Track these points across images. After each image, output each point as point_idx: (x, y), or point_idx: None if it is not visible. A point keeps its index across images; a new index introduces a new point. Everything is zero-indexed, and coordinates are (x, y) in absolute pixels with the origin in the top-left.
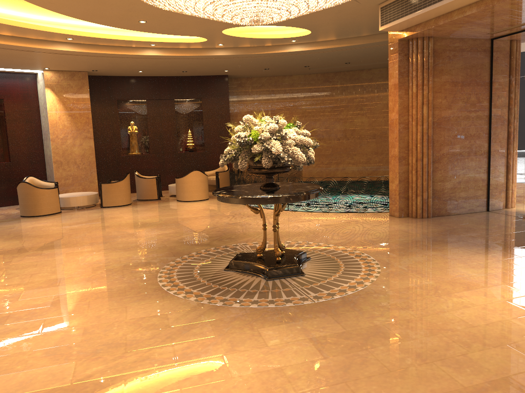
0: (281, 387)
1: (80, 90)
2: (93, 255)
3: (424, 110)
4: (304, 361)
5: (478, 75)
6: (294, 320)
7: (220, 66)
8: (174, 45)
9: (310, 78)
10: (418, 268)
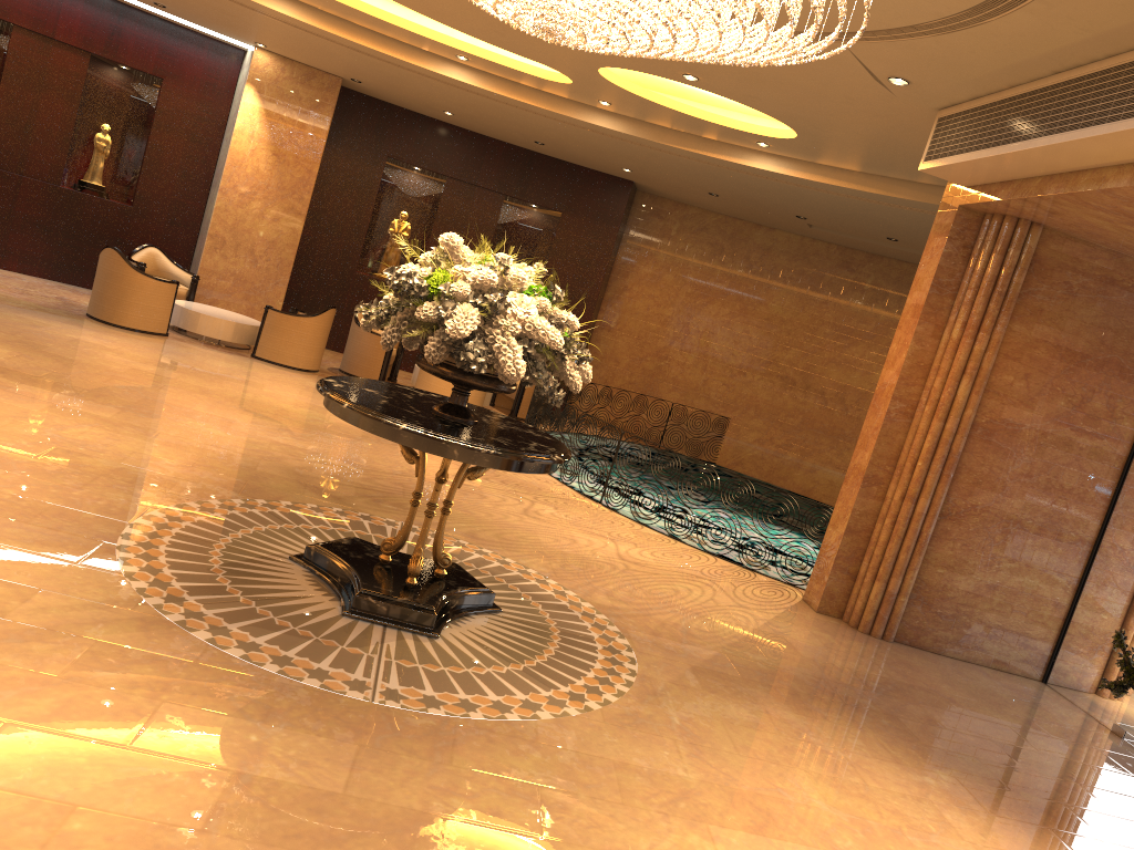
0: (5, 849)
1: (314, 111)
2: (95, 427)
3: (962, 387)
4: (148, 815)
5: (1130, 354)
6: (269, 718)
7: (611, 154)
8: (506, 72)
9: (812, 249)
10: (706, 732)
